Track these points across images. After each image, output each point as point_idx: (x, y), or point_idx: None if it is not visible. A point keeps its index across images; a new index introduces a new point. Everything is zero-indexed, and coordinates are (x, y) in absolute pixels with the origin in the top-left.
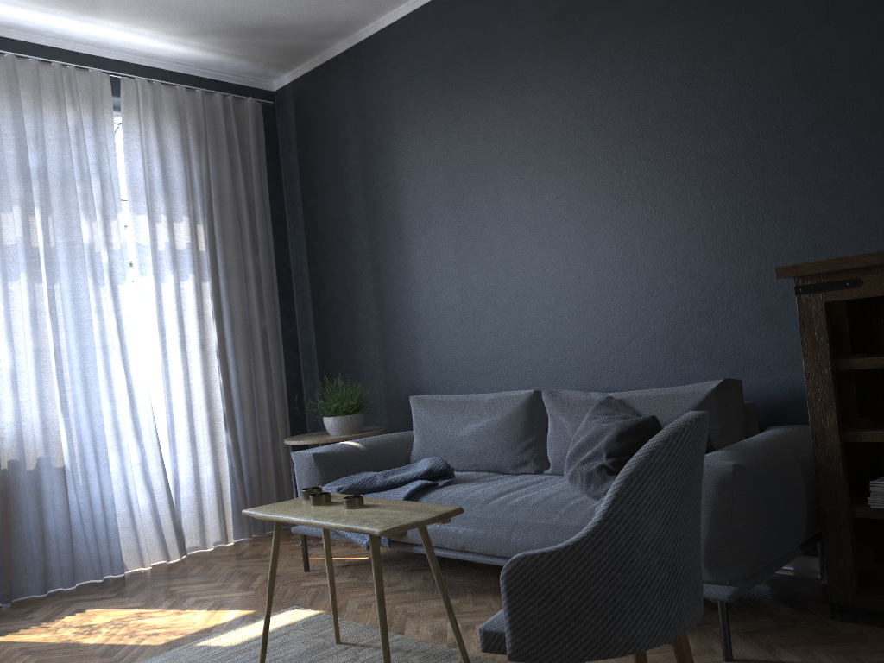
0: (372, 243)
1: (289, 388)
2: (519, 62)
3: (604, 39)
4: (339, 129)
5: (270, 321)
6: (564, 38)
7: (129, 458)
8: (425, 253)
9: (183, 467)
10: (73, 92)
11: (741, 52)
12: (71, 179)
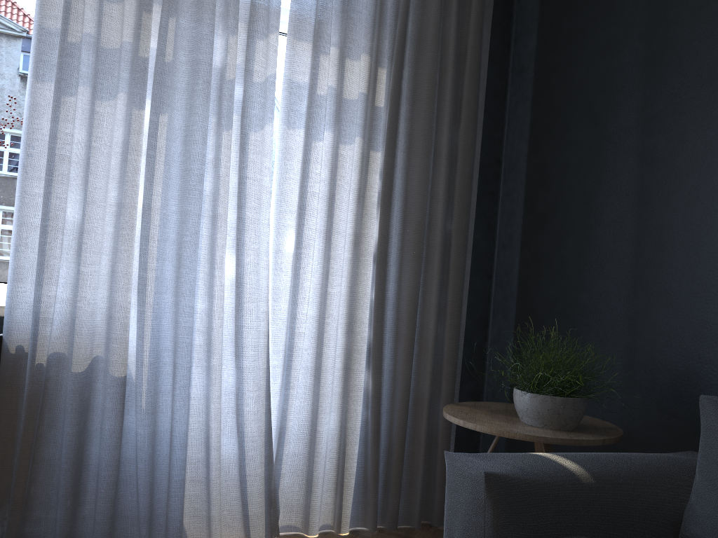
0: (647, 115)
1: (469, 325)
2: None
3: None
4: None
5: (459, 224)
6: None
7: (218, 384)
8: None
9: (297, 409)
10: None
11: None
12: None
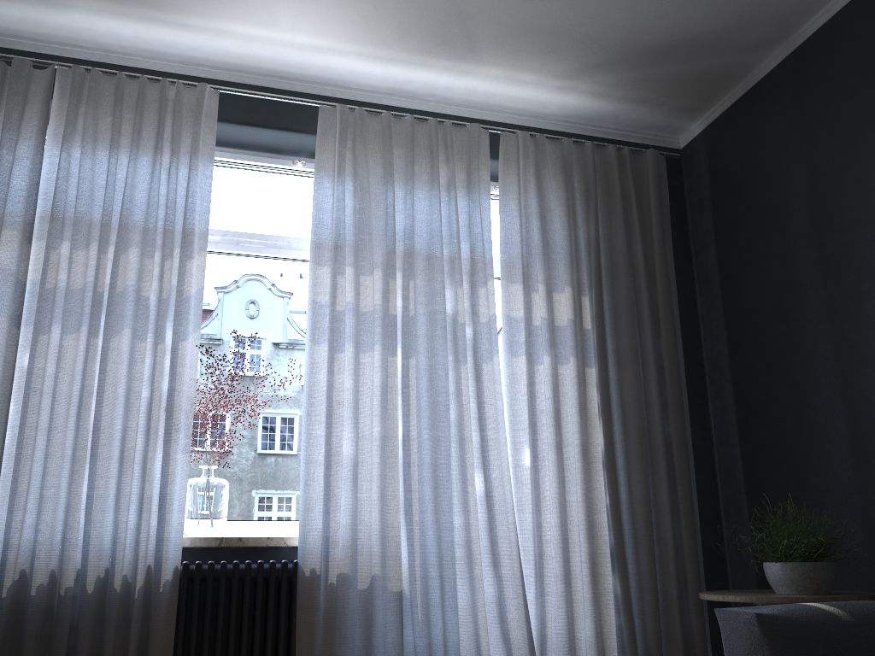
0: (832, 307)
1: (702, 526)
2: None
3: None
4: (773, 165)
5: (676, 425)
6: None
7: (482, 592)
8: None
9: (553, 617)
10: (448, 148)
11: None
12: (437, 240)
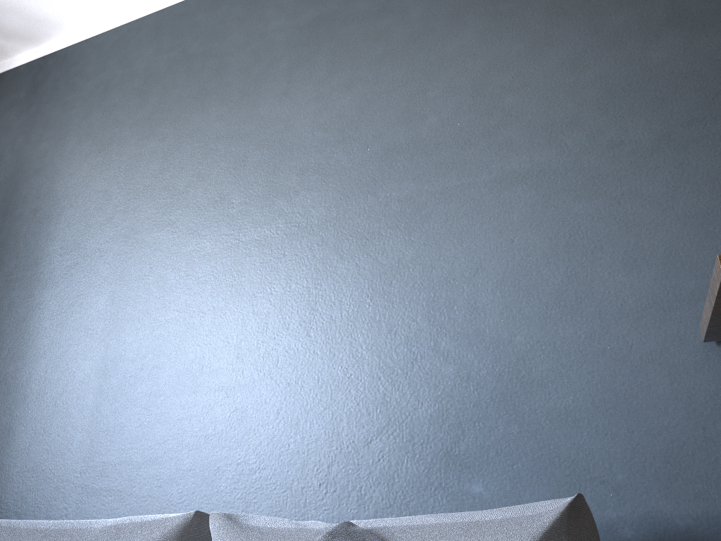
0: None
1: None
2: (252, 72)
3: (369, 47)
4: None
5: None
6: (316, 47)
7: None
8: (63, 301)
9: None
10: None
11: (553, 59)
12: None
